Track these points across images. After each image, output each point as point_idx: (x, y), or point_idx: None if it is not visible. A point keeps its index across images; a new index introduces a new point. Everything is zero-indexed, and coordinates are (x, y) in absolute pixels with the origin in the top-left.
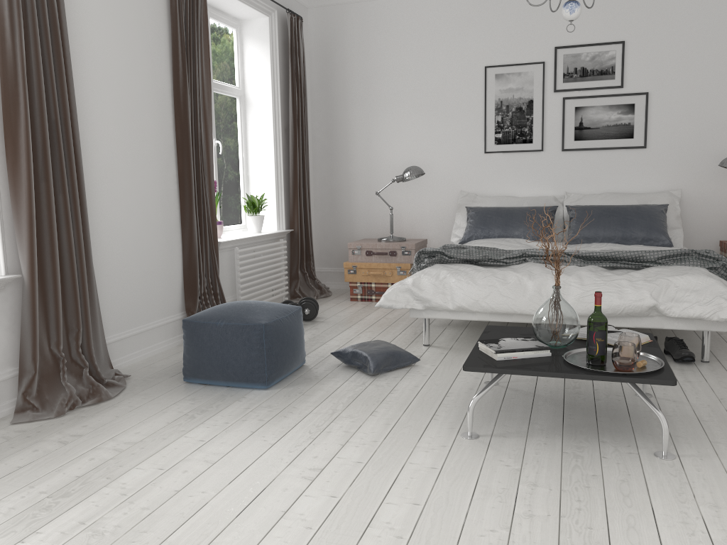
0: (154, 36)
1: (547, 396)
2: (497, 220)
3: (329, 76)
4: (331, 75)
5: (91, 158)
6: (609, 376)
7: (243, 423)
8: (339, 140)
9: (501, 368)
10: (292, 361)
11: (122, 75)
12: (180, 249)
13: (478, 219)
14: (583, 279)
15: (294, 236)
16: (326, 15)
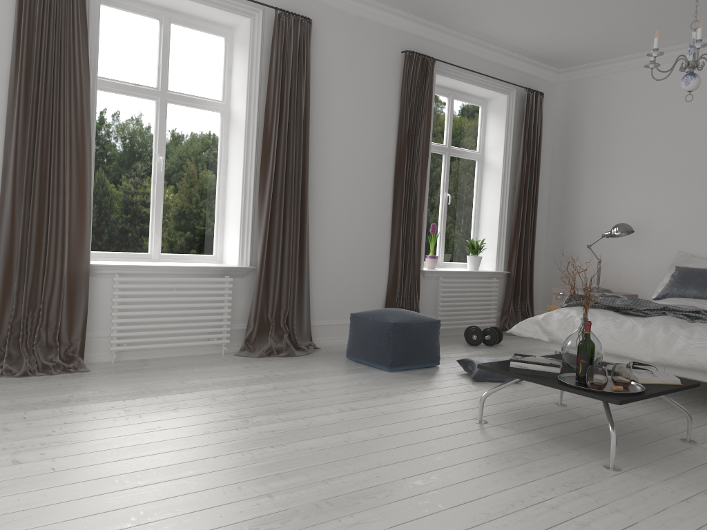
0: (384, 118)
1: (592, 421)
2: (696, 280)
3: (568, 141)
4: (570, 140)
5: (321, 200)
6: (570, 388)
7: (348, 382)
8: (570, 198)
9: (500, 369)
10: (416, 357)
11: (353, 145)
12: (387, 271)
13: (677, 278)
14: (693, 334)
15: (510, 278)
16: (571, 89)
